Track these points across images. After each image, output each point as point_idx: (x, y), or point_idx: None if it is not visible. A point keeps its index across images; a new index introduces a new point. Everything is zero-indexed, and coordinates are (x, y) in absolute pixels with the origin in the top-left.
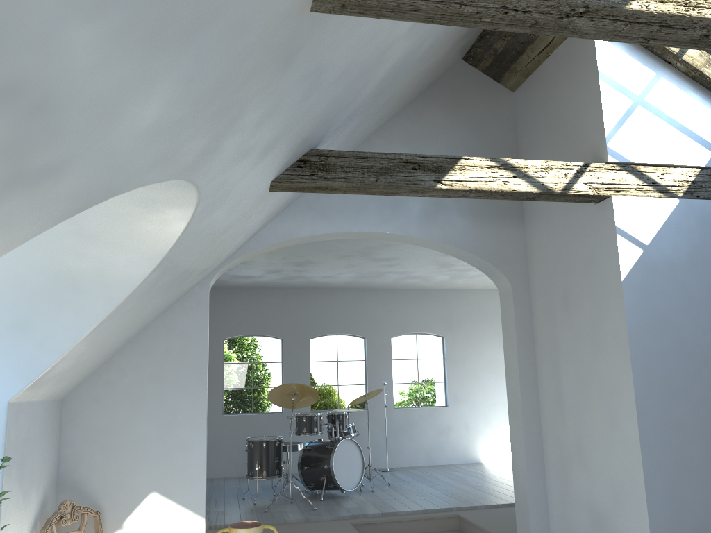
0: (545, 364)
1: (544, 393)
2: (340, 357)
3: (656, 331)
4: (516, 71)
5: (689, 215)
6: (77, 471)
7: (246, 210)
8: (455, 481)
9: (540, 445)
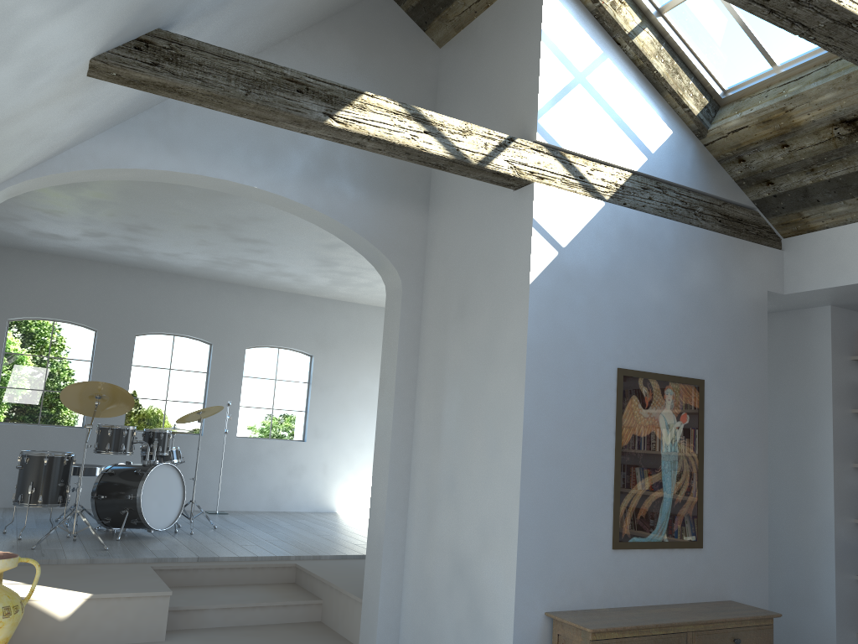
0: (427, 382)
1: (421, 417)
2: (175, 364)
3: (558, 348)
4: (447, 19)
5: (613, 223)
6: None
7: (47, 95)
8: (299, 529)
9: (407, 479)
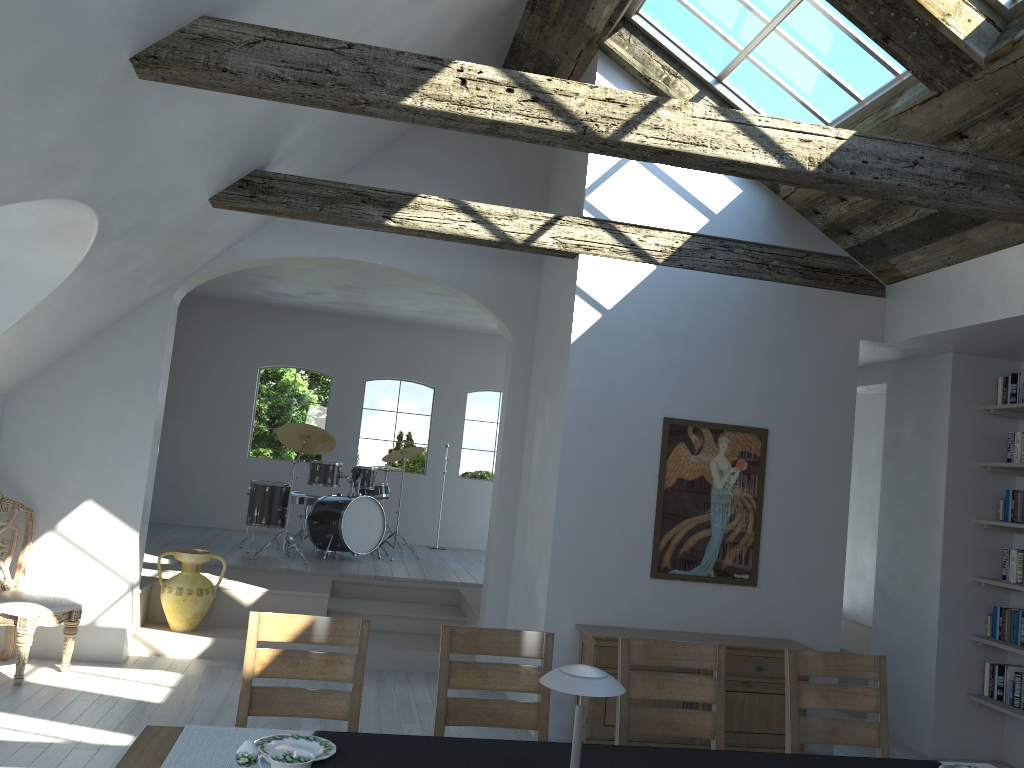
0: (529, 427)
1: (525, 458)
2: (401, 407)
3: (598, 400)
4: None
5: (665, 284)
6: (14, 467)
7: (187, 224)
8: None
9: (514, 512)
